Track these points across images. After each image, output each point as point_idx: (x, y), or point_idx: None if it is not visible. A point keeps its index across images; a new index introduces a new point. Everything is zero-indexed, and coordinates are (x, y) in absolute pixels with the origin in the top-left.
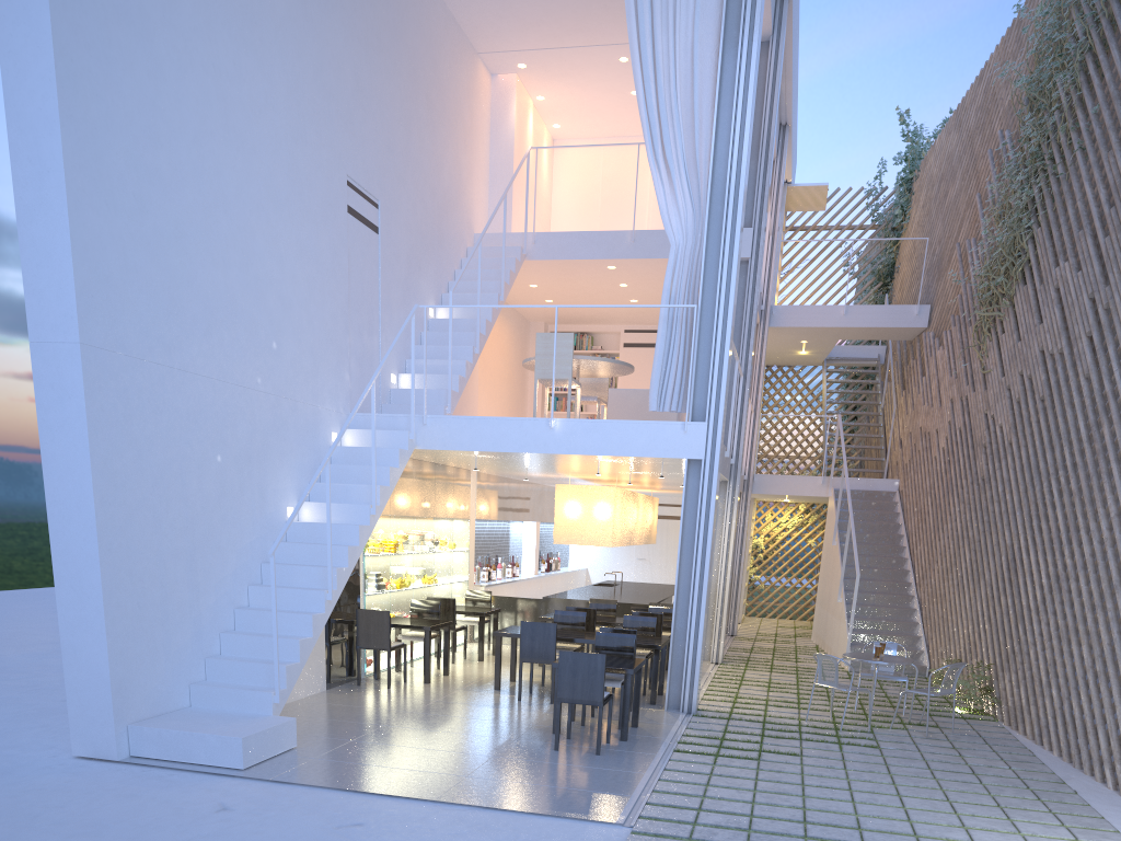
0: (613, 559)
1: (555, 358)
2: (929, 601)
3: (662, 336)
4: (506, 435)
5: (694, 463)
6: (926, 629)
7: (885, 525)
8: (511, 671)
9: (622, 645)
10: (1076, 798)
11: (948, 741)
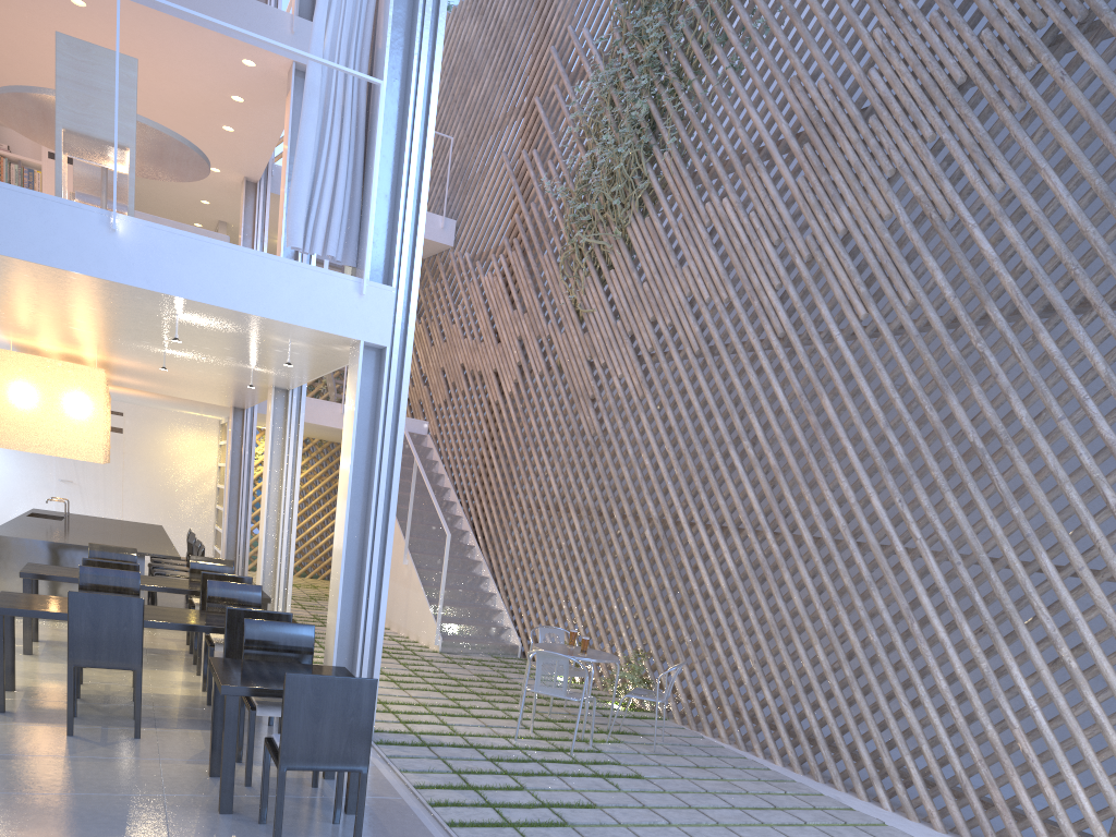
0: (21, 476)
1: (118, 94)
2: (510, 570)
3: (313, 121)
4: (9, 222)
5: (367, 352)
6: (507, 601)
7: (427, 474)
8: (8, 673)
9: (293, 643)
10: (901, 833)
11: (682, 757)
